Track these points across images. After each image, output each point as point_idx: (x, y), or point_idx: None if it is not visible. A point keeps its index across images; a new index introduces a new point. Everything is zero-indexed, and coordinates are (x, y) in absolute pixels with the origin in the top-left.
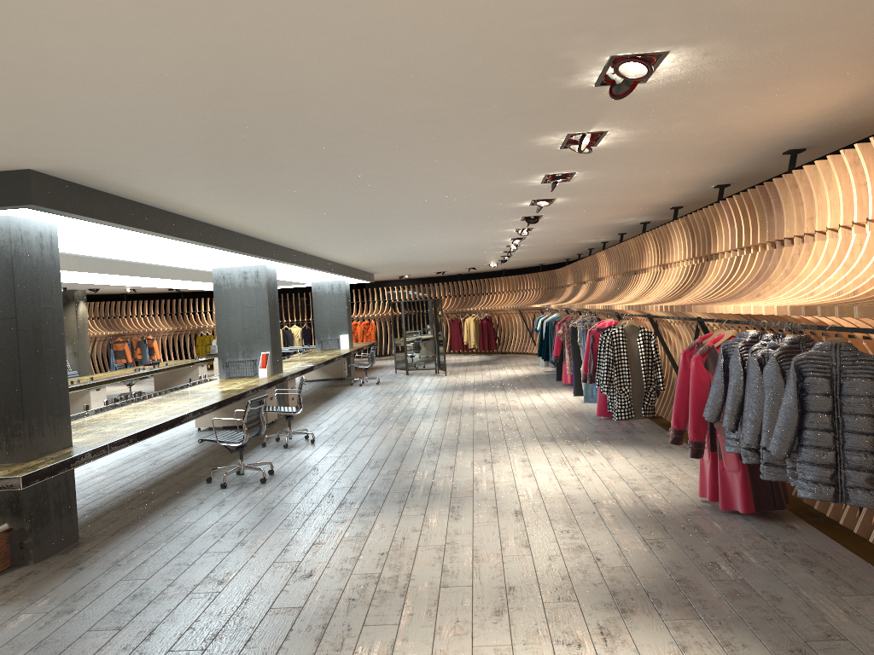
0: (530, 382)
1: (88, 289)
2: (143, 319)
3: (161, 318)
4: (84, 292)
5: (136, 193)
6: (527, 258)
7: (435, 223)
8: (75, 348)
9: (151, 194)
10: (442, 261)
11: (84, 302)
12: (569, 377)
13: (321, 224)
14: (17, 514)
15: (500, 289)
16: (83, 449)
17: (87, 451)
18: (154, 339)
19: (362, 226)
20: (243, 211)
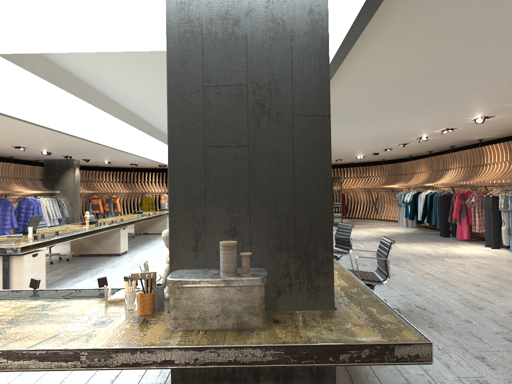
0: (423, 237)
1: (82, 159)
2: (108, 184)
3: (120, 184)
4: (78, 162)
5: (386, 0)
6: (391, 153)
7: (460, 100)
8: (71, 200)
9: (394, 5)
10: (341, 151)
11: (78, 168)
12: (466, 234)
13: (387, 92)
14: (318, 380)
15: (349, 175)
16: (354, 291)
17: (376, 295)
18: (117, 198)
19: (405, 99)
20: (385, 60)
